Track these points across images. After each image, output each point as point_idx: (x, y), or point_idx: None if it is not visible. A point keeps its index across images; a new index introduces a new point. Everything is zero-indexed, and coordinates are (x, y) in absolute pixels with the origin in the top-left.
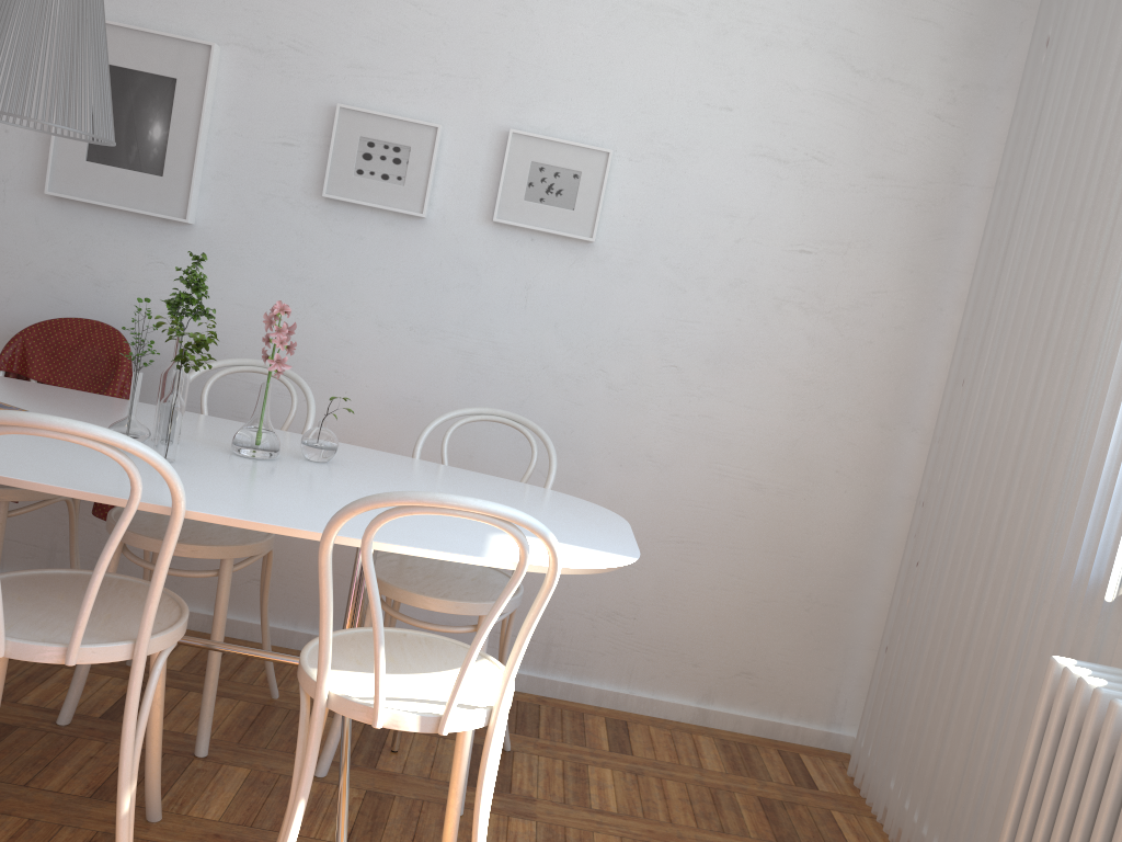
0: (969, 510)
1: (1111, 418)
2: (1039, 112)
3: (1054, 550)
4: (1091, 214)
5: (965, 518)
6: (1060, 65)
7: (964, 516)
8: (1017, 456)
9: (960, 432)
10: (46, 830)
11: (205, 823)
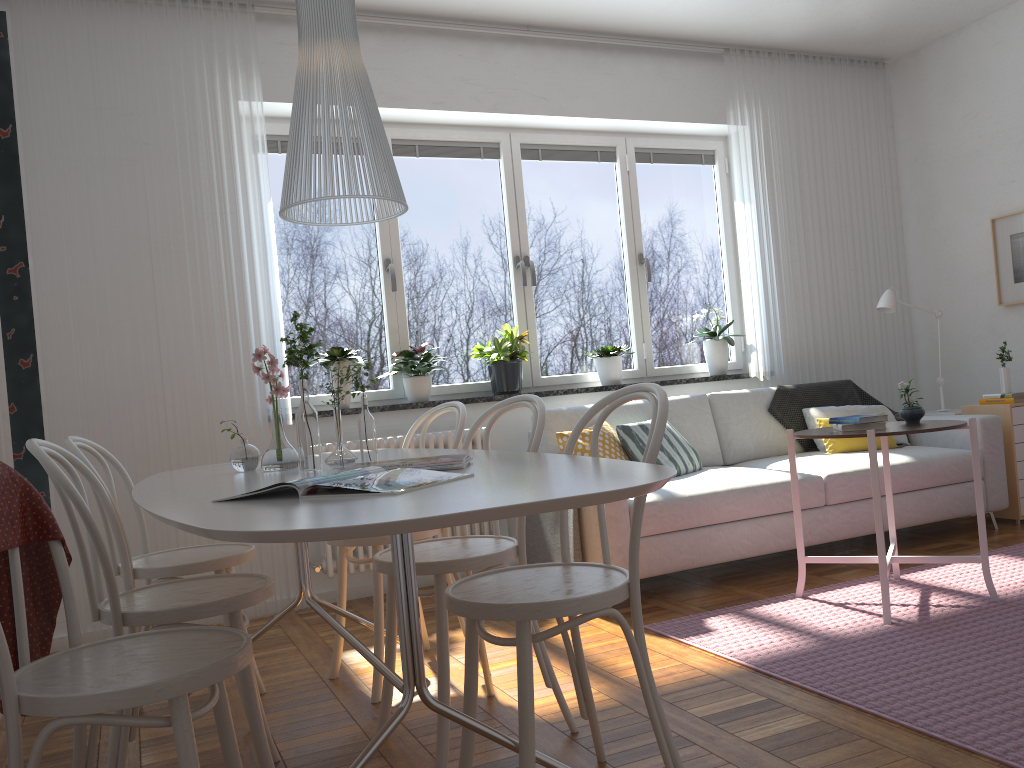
0: (138, 429)
1: (249, 353)
2: (74, 190)
3: (241, 419)
4: (178, 259)
5: (138, 434)
6: (76, 164)
7: (137, 434)
8: (178, 387)
9: (94, 390)
10: (435, 746)
11: (366, 724)
